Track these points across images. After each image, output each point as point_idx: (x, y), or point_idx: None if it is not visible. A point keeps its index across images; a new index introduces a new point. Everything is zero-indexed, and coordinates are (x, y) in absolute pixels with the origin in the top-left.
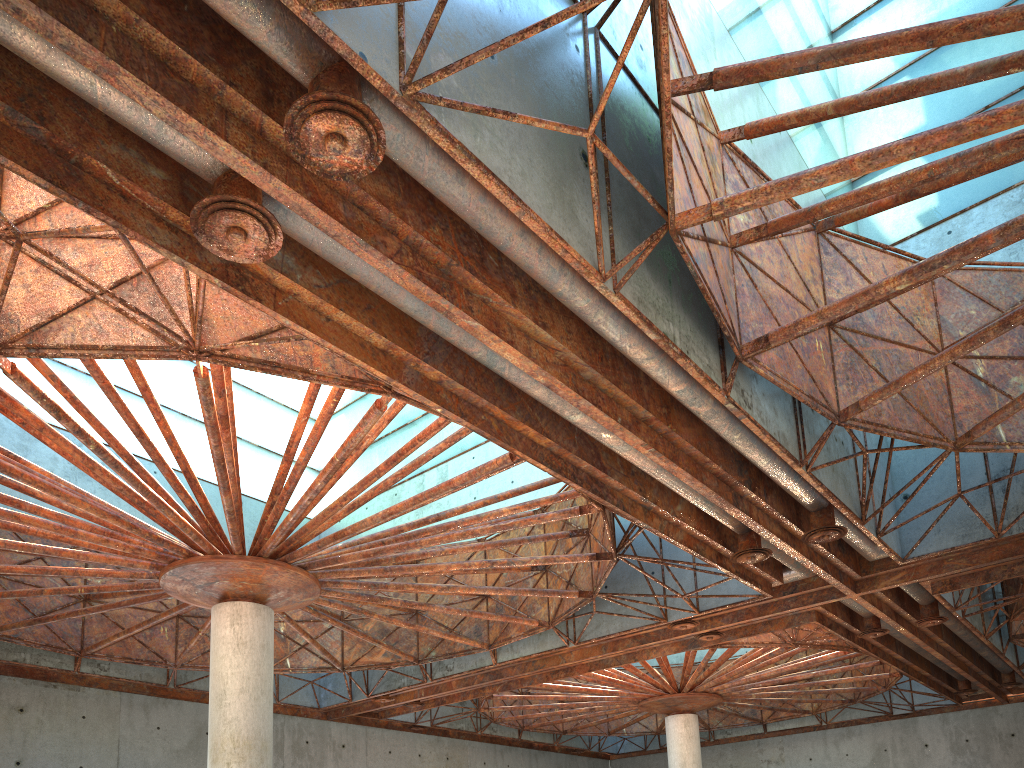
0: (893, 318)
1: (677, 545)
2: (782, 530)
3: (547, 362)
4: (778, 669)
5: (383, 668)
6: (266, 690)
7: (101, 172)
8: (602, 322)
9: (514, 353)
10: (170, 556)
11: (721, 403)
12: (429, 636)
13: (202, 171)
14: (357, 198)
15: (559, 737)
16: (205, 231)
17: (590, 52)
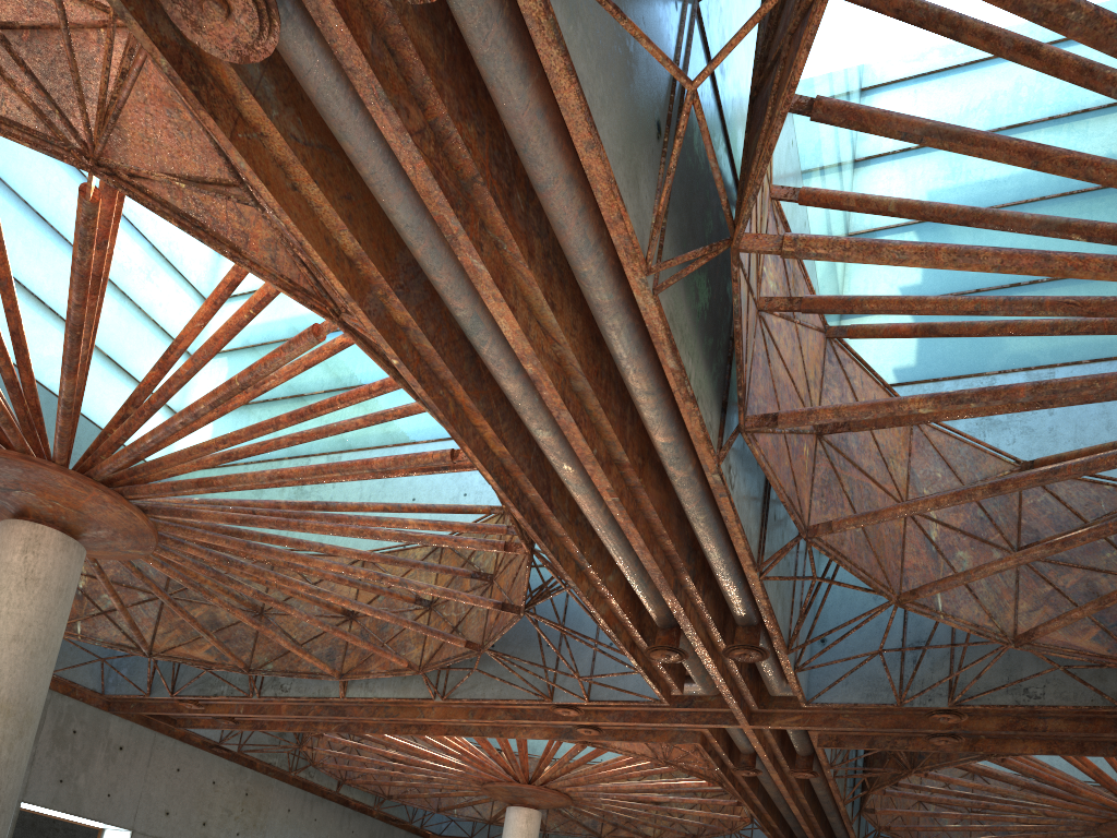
0: (872, 452)
1: (597, 618)
2: (706, 636)
3: (542, 351)
4: (638, 785)
5: (202, 667)
6: (50, 647)
7: None
8: (616, 329)
9: (512, 323)
10: None
11: (699, 474)
12: (270, 645)
13: None
14: (392, 36)
15: (382, 801)
16: None
17: (686, 19)
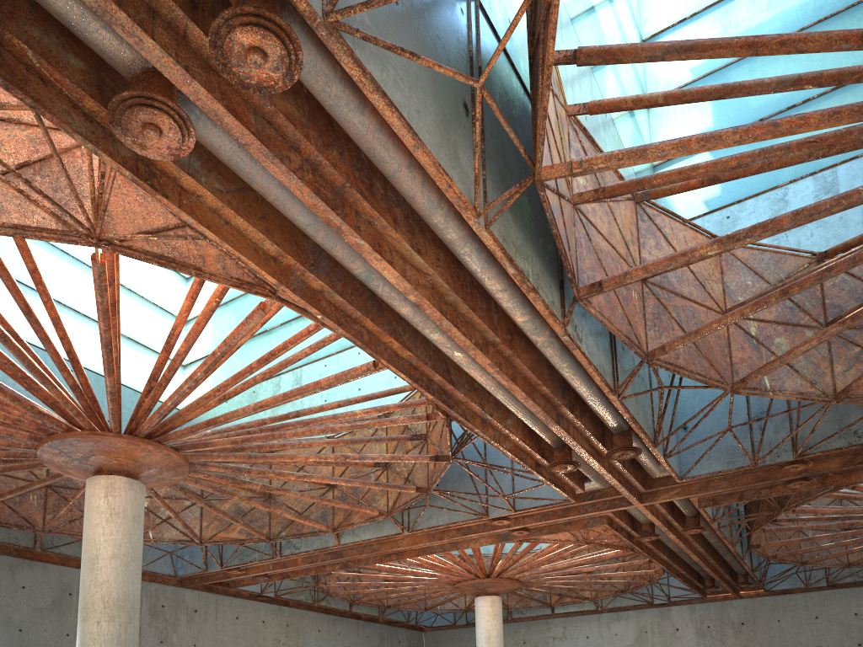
0: (690, 280)
1: (506, 453)
2: (590, 447)
3: (419, 284)
4: (569, 562)
5: (238, 544)
6: (136, 557)
7: (21, 52)
8: (468, 254)
9: (392, 272)
10: (49, 429)
11: (555, 335)
12: (280, 518)
13: (121, 66)
14: (267, 113)
15: (384, 611)
16: (121, 123)
17: (472, 17)
